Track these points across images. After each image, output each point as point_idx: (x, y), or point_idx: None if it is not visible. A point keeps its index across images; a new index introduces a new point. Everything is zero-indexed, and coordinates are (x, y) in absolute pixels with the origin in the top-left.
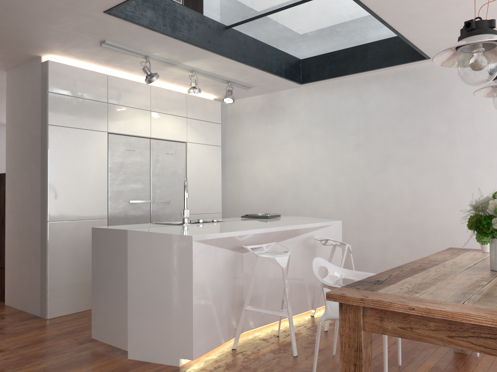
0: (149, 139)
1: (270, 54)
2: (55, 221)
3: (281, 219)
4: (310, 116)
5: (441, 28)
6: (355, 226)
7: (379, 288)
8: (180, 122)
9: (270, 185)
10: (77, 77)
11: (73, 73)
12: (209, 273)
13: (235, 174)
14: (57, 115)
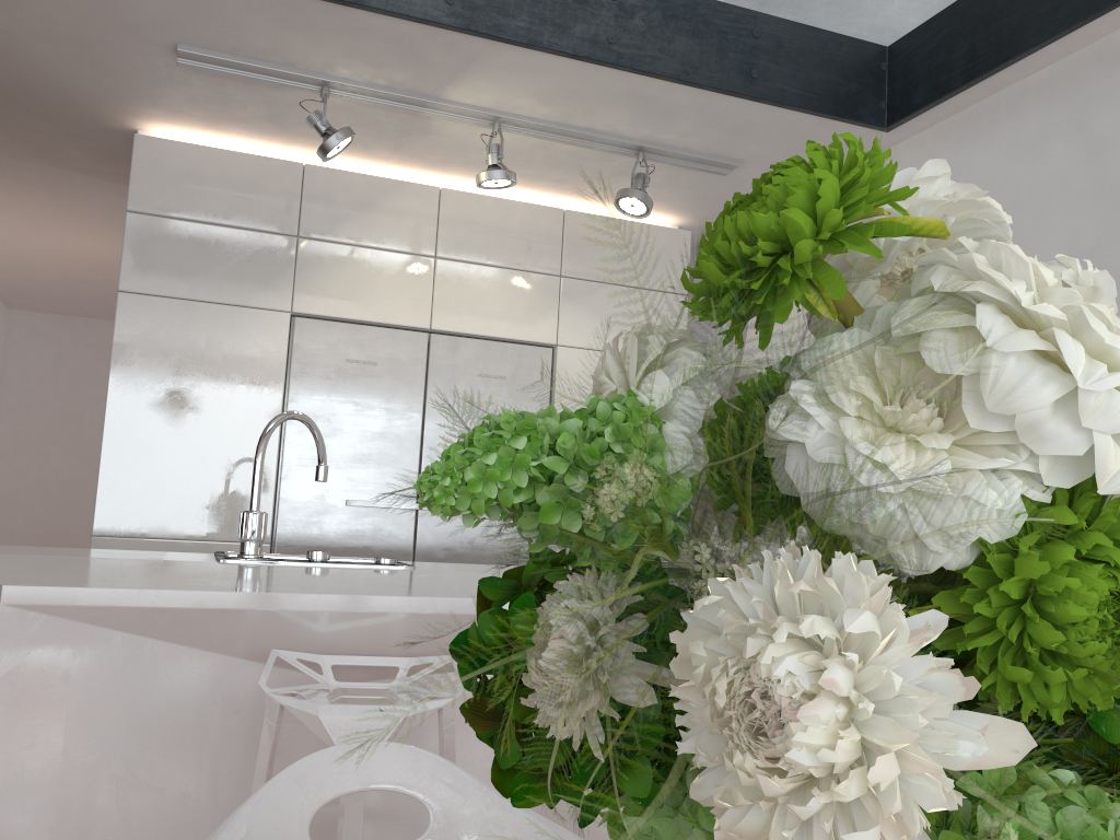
0: (427, 335)
1: (729, 31)
2: (113, 537)
3: None
4: None
5: None
6: None
7: None
8: (537, 288)
9: None
10: (213, 172)
11: (201, 163)
12: (103, 736)
13: None
14: (145, 268)
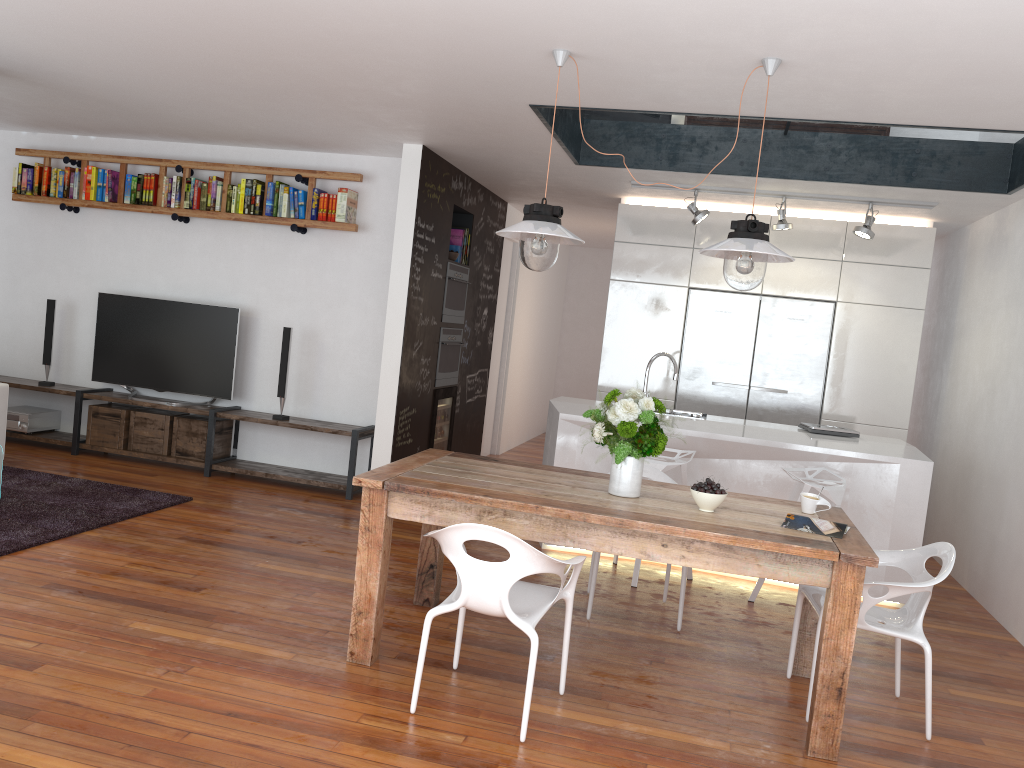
0: (759, 297)
1: (899, 152)
2: (605, 392)
3: (822, 437)
4: (1023, 258)
5: (956, 109)
6: (1022, 489)
7: (459, 457)
8: (826, 269)
9: (974, 390)
10: (653, 219)
11: (648, 215)
12: (586, 461)
13: (955, 363)
14: (621, 268)
